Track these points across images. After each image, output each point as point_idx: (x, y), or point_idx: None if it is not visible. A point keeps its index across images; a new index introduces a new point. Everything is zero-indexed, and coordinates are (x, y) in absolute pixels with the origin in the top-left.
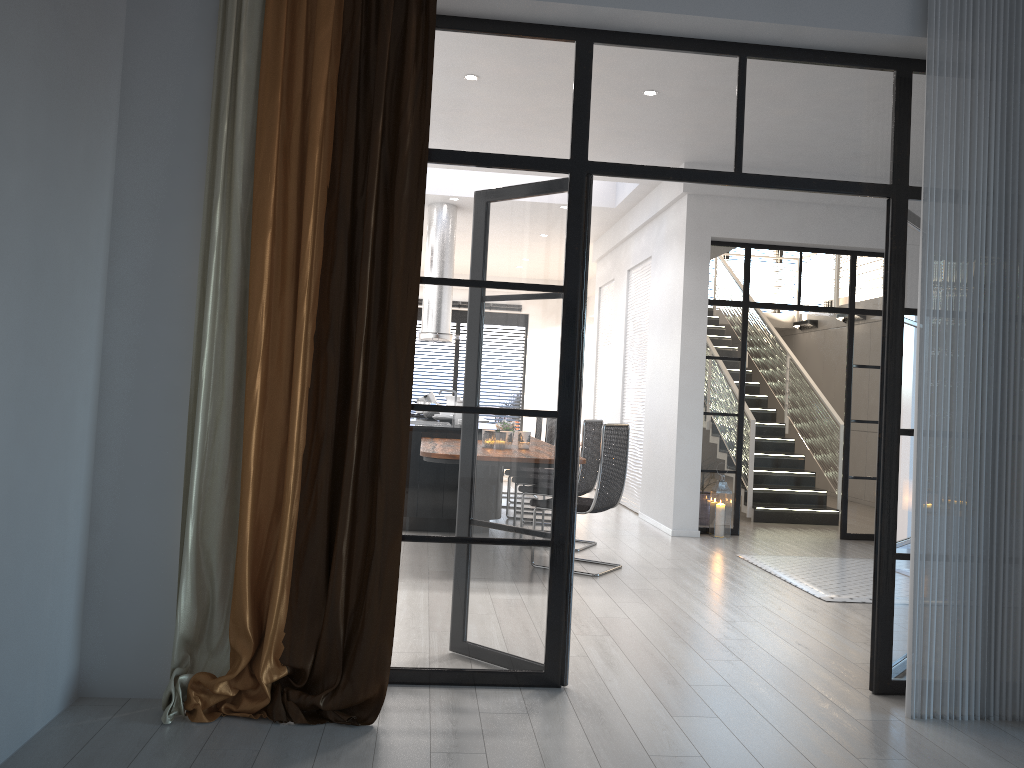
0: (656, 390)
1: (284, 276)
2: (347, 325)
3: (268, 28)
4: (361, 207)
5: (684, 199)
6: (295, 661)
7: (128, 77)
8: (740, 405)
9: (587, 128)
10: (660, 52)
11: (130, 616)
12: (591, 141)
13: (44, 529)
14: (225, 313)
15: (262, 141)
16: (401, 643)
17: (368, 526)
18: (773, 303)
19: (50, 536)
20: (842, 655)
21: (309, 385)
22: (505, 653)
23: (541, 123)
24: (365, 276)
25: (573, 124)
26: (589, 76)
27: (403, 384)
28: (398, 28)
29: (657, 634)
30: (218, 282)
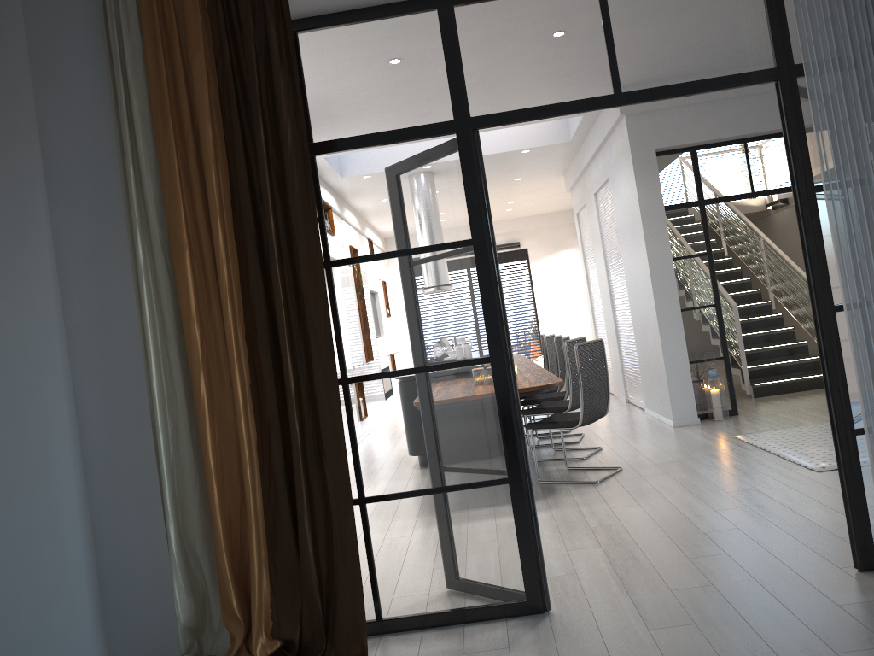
0: (636, 297)
1: (208, 289)
2: (271, 321)
3: (150, 70)
4: (263, 211)
5: (623, 120)
6: (284, 634)
7: (46, 143)
8: (715, 296)
9: (464, 87)
10: None
11: (142, 613)
12: (470, 98)
13: (36, 557)
14: (165, 332)
15: (164, 172)
16: (389, 595)
17: (324, 500)
18: (727, 196)
19: (46, 562)
20: (830, 531)
21: (249, 382)
22: (486, 589)
23: (420, 93)
24: (275, 274)
25: (450, 86)
26: (455, 38)
27: (328, 365)
28: (262, 40)
29: (646, 537)
30: (154, 306)
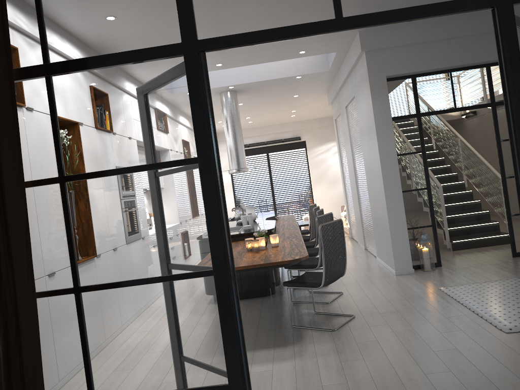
0: (371, 180)
1: None
2: None
3: None
4: None
5: (363, 55)
6: None
7: None
8: (427, 182)
9: (191, 10)
10: None
11: None
12: (198, 21)
13: None
14: None
15: None
16: None
17: None
18: (437, 110)
19: None
20: None
21: None
22: None
23: (150, 16)
24: None
25: (178, 10)
26: None
27: (29, 292)
28: None
29: None
30: None
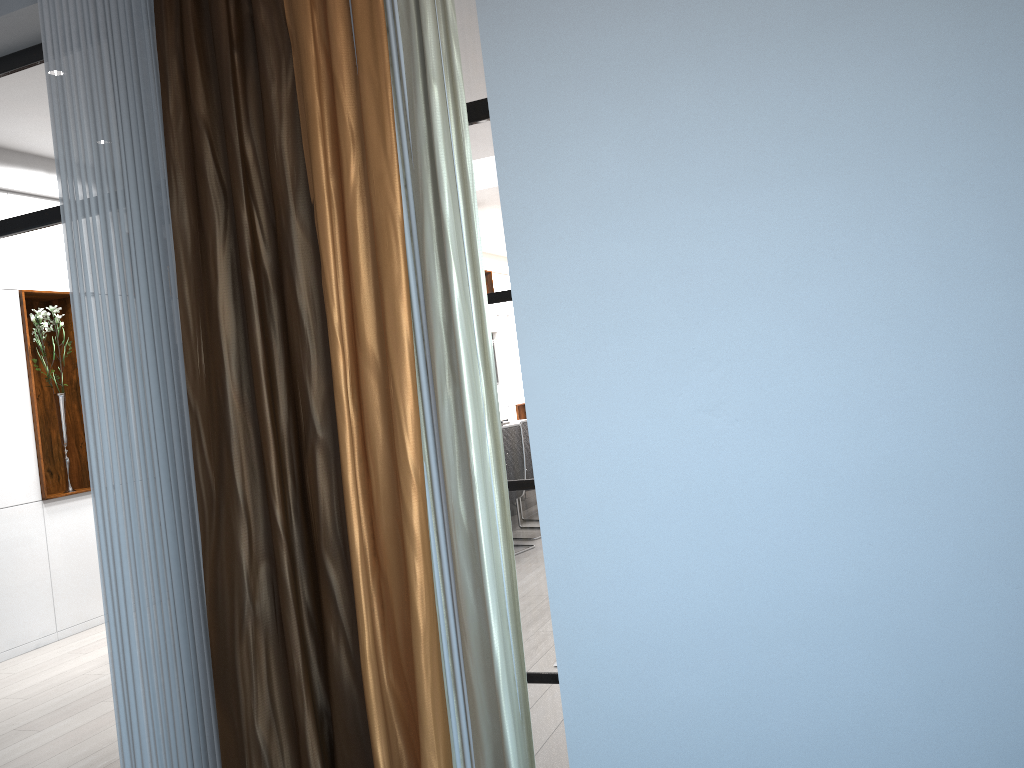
0: None
1: None
2: None
3: None
4: None
5: None
6: None
7: None
8: None
9: None
10: None
11: None
12: None
13: None
14: None
15: None
16: None
17: None
18: None
19: None
20: None
21: None
22: None
23: None
24: None
25: None
26: None
27: None
28: None
29: None
30: None
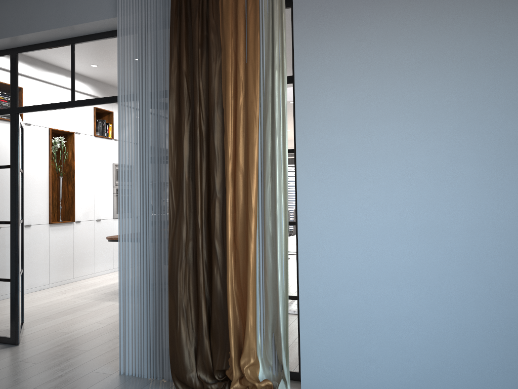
0: None
1: None
2: None
3: None
4: None
5: None
6: None
7: None
8: None
9: (15, 92)
10: (41, 51)
11: None
12: (18, 98)
13: None
14: None
15: None
16: None
17: None
18: None
19: None
20: None
21: None
22: None
23: (1, 94)
24: None
25: (10, 92)
26: (15, 69)
27: None
28: None
29: None
30: None
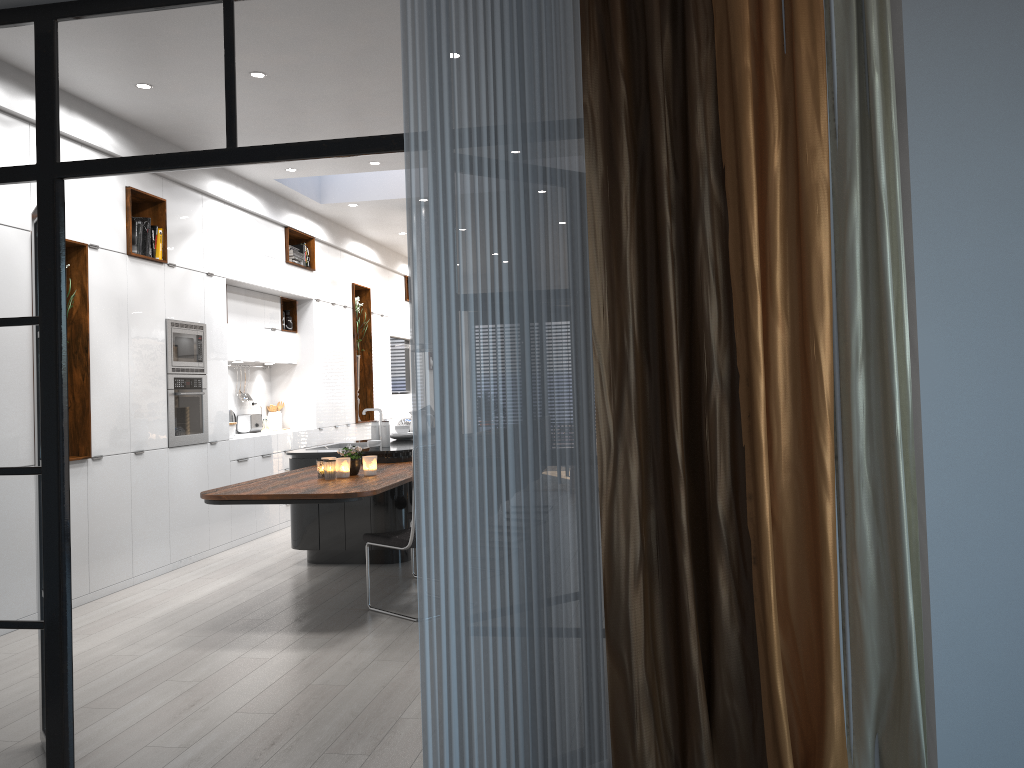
0: None
1: None
2: None
3: None
4: None
5: None
6: None
7: None
8: None
9: (52, 123)
10: (131, 15)
11: None
12: (60, 138)
13: None
14: None
15: None
16: None
17: None
18: None
19: None
20: None
21: None
22: (6, 756)
23: (5, 127)
24: None
25: (37, 122)
26: (50, 61)
27: None
28: None
29: (337, 711)
30: None
